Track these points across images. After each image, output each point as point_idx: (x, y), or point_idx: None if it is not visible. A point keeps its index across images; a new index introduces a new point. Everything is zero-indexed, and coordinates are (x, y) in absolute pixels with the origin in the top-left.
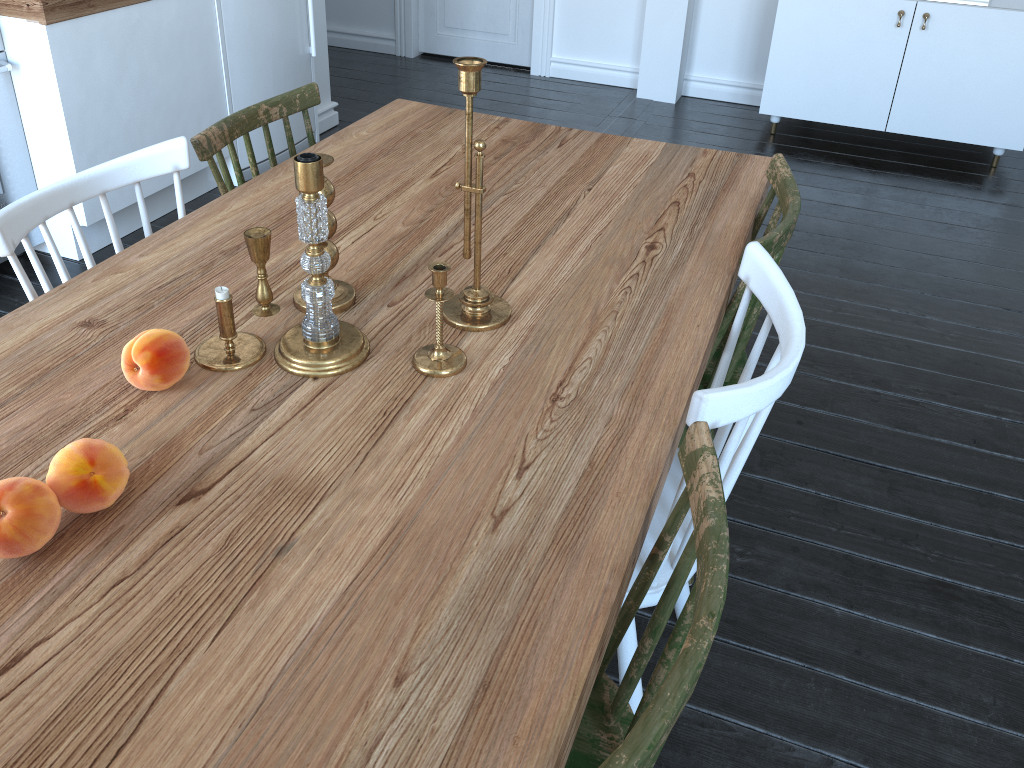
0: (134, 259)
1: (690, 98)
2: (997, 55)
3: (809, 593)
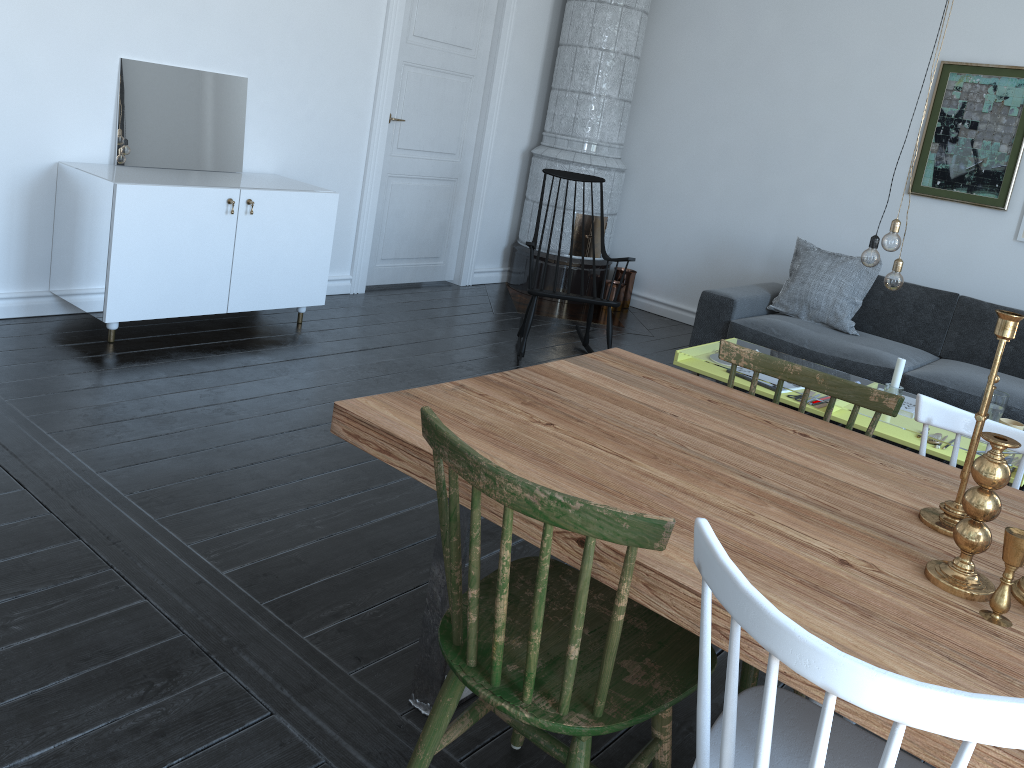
0: None
1: None
2: (301, 229)
3: None
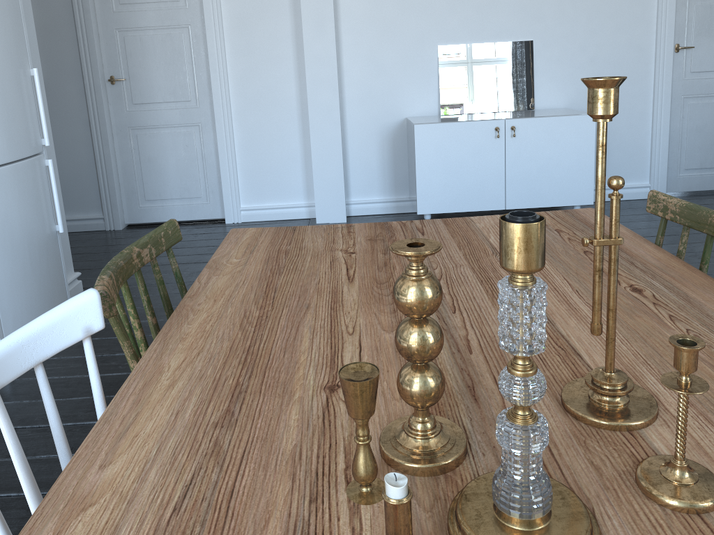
0: (96, 476)
1: (354, 216)
2: (562, 145)
3: None
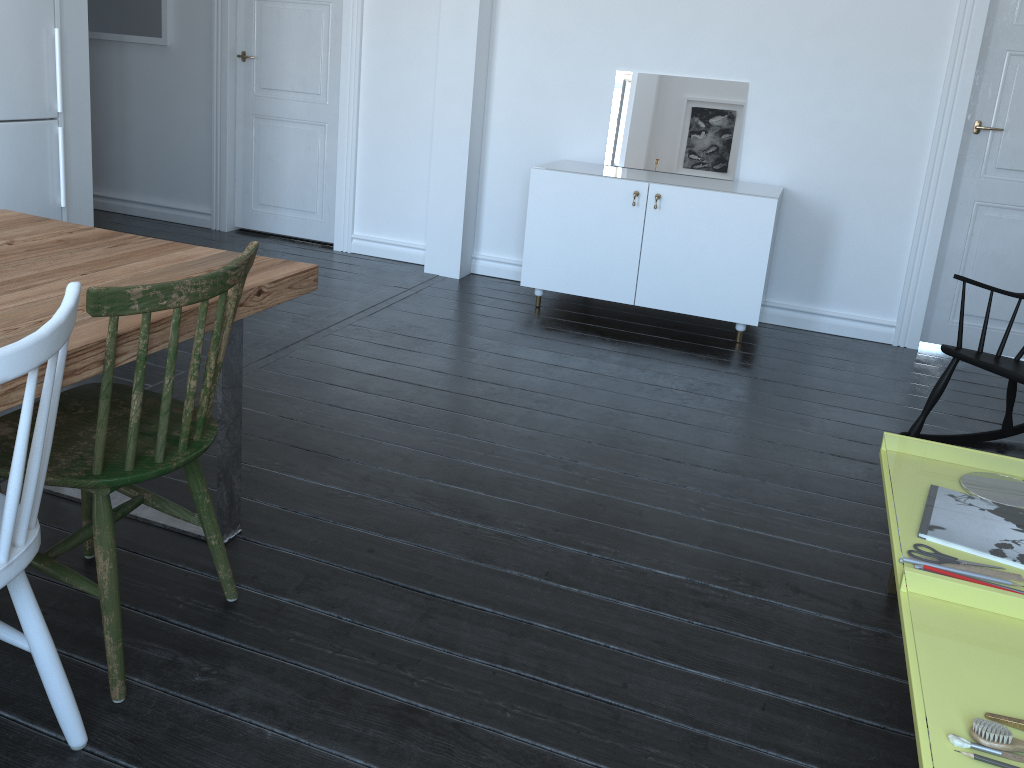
0: None
1: (478, 275)
2: (723, 234)
3: (251, 714)
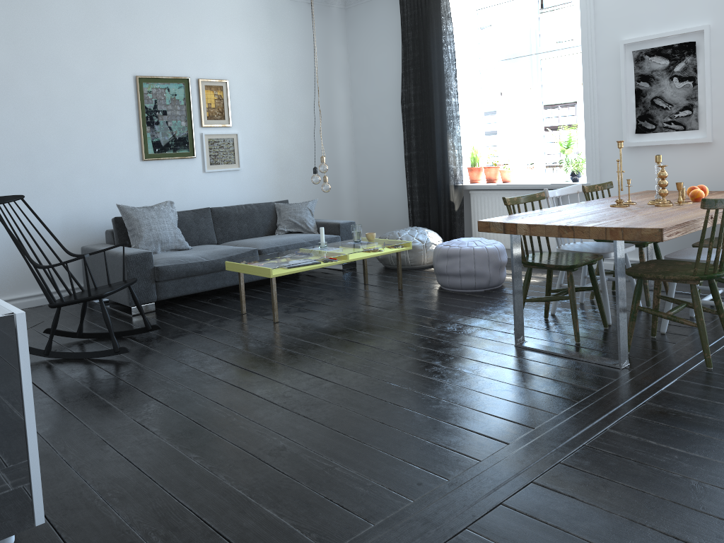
0: None
1: None
2: None
3: (507, 315)
